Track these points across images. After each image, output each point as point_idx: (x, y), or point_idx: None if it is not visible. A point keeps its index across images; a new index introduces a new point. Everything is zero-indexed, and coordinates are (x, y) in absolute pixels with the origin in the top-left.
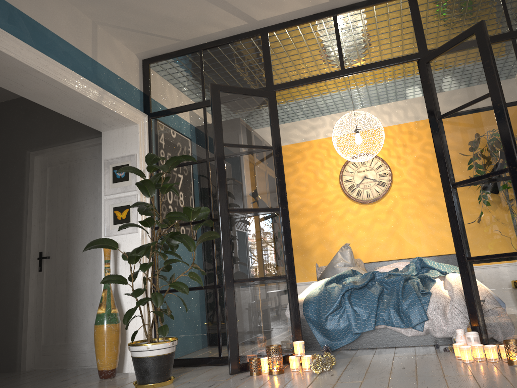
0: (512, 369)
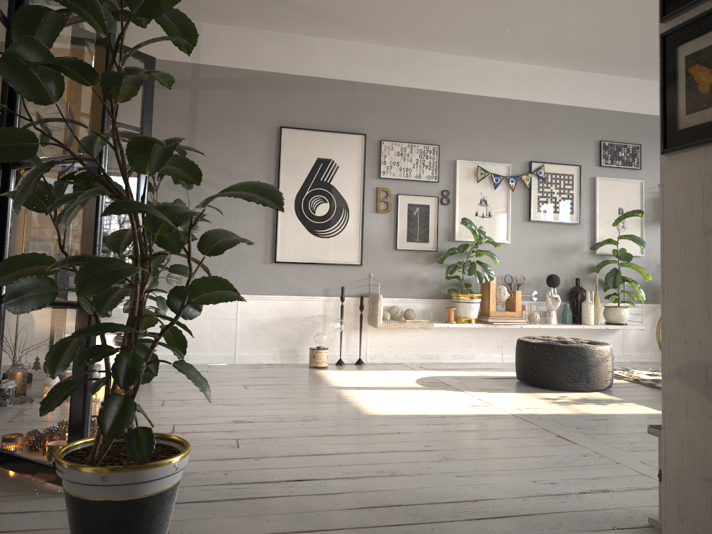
0: (145, 393)
